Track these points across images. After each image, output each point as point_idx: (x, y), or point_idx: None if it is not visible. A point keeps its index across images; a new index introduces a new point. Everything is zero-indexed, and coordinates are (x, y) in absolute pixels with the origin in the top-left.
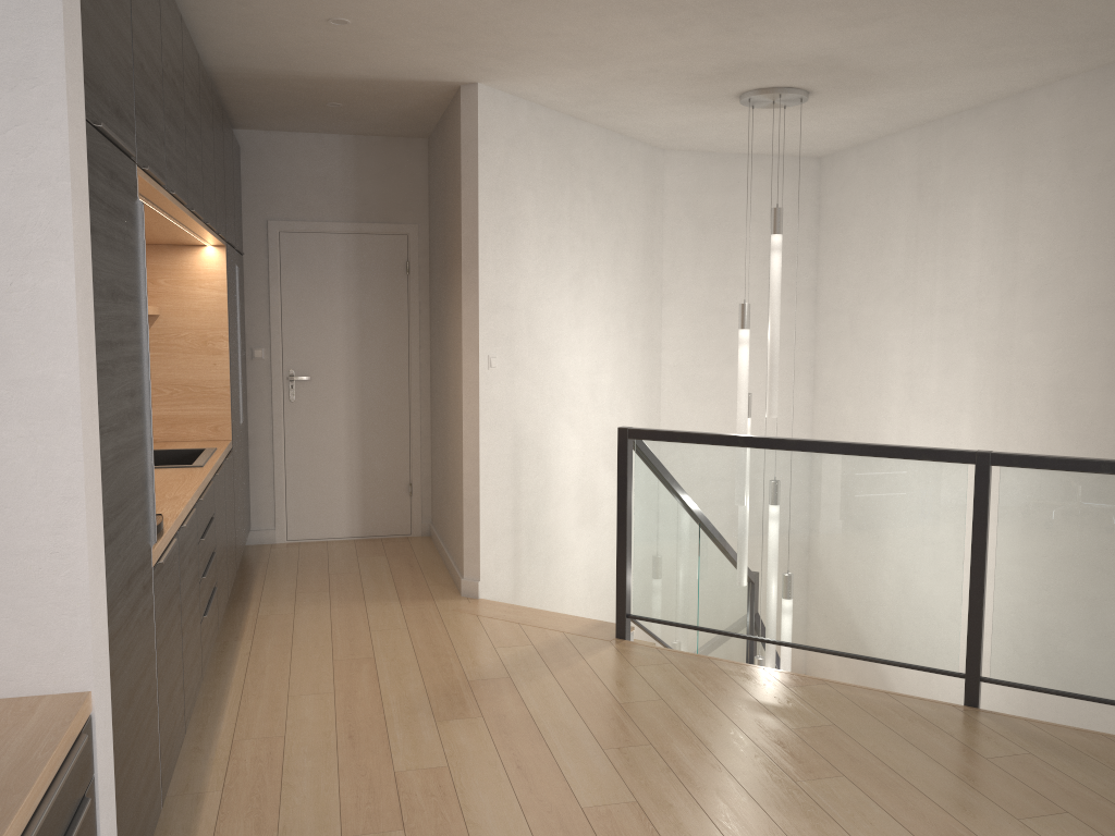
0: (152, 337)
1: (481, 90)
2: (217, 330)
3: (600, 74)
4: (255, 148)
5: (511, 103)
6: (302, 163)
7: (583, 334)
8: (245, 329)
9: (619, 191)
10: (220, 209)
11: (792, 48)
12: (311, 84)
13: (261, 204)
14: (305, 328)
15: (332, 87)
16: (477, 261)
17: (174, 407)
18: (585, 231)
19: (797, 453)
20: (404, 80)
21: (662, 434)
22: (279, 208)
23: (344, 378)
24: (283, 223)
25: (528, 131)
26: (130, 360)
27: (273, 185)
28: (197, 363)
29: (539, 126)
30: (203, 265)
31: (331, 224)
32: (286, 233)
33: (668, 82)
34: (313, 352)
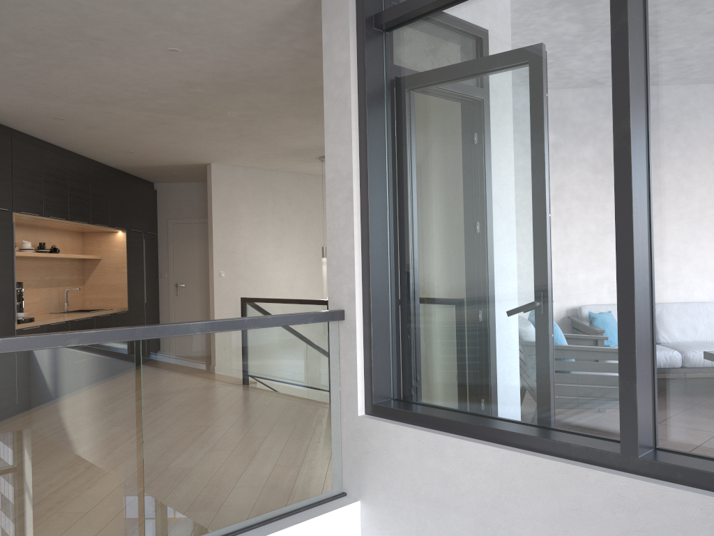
0: (99, 267)
1: (213, 166)
2: (122, 264)
3: (249, 157)
4: (163, 190)
5: (232, 169)
6: (181, 195)
7: (283, 263)
8: (158, 265)
9: (307, 199)
10: (117, 218)
11: (299, 145)
12: (155, 168)
13: (165, 212)
14: (182, 264)
15: (164, 168)
16: (212, 233)
17: (106, 294)
18: (283, 218)
19: (286, 304)
20: (183, 164)
21: (251, 299)
22: (172, 214)
23: (199, 285)
24: (174, 220)
25: (243, 179)
26: (1, 266)
27: (170, 205)
28: (115, 277)
29: (250, 176)
30: (117, 239)
31: (193, 220)
32: (175, 224)
33: (280, 157)
34: (186, 274)
